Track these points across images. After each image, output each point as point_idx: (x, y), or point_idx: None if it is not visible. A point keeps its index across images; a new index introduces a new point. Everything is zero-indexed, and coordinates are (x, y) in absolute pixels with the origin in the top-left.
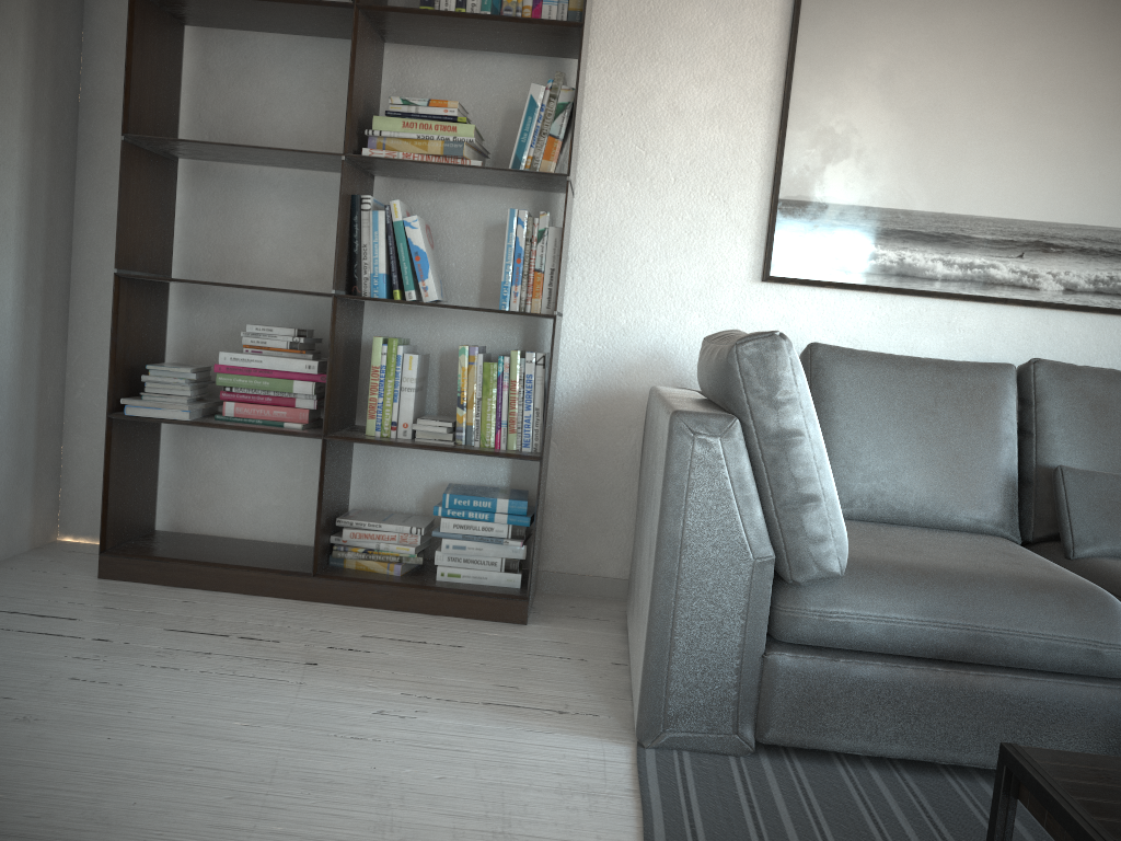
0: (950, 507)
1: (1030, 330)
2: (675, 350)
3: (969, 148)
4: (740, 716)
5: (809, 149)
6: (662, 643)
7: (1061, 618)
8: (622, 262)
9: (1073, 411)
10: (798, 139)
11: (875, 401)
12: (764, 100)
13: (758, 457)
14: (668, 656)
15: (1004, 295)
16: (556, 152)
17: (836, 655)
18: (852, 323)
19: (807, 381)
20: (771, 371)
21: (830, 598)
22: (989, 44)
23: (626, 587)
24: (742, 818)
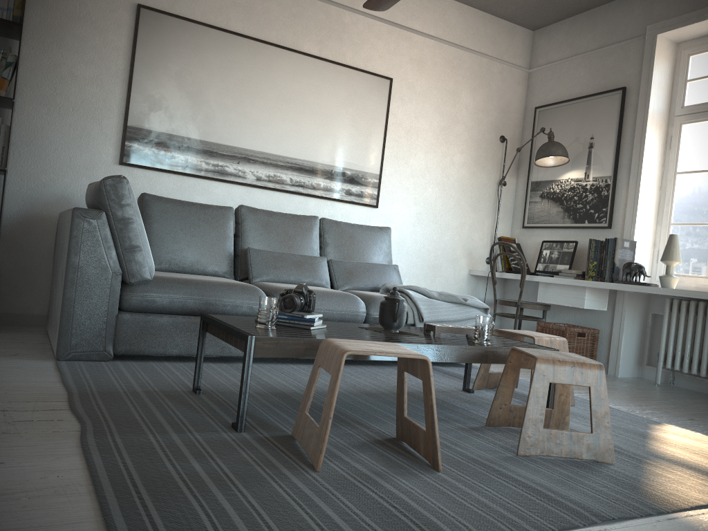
0: (204, 265)
1: (243, 195)
2: (73, 196)
3: (216, 113)
4: (106, 343)
5: (142, 103)
6: (69, 312)
7: (239, 295)
8: (43, 148)
9: (255, 226)
10: (137, 98)
11: (172, 219)
12: (120, 77)
13: (114, 228)
14: (72, 317)
15: (232, 179)
16: (6, 86)
17: (150, 314)
18: (164, 188)
19: (141, 210)
20: (119, 192)
21: (146, 289)
22: (223, 68)
23: (46, 319)
24: (107, 373)
